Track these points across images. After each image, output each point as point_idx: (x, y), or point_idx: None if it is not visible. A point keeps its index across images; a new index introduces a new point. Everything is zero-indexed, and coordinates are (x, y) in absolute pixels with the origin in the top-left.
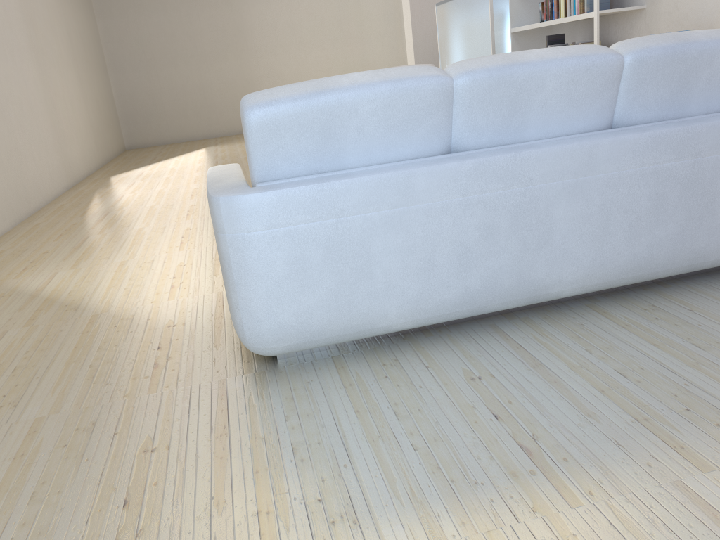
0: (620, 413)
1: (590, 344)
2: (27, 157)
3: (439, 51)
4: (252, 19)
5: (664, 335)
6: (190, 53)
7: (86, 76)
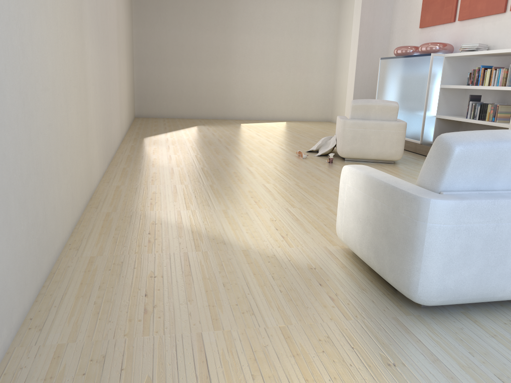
0: None
1: None
2: (113, 119)
3: (377, 89)
4: (237, 43)
5: None
6: (192, 59)
7: (128, 65)
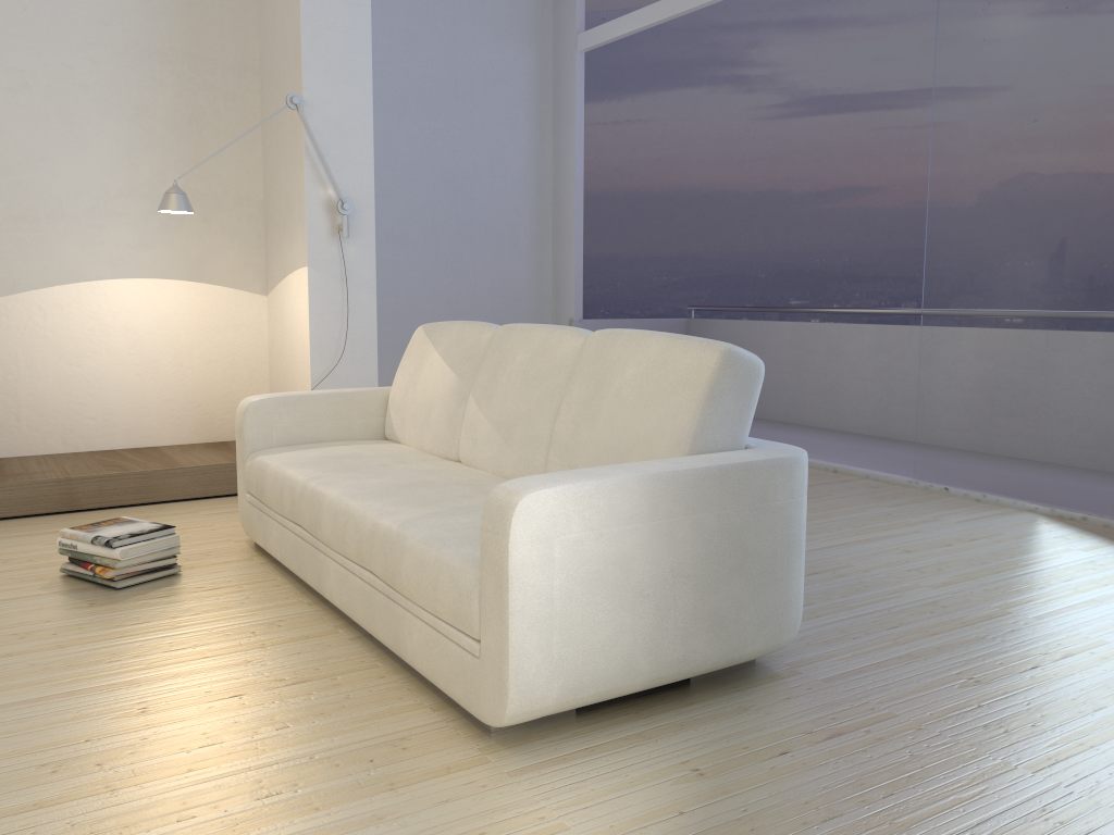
0: None
1: None
2: None
3: None
4: None
5: None
6: None
7: None
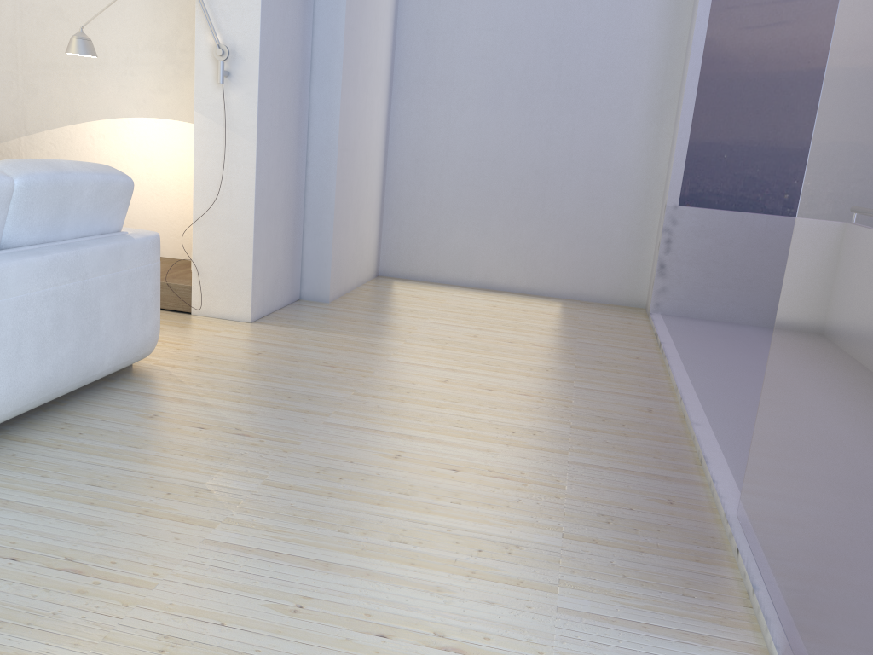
0: (123, 513)
1: (41, 470)
2: None
3: None
4: None
5: (100, 445)
6: None
7: None
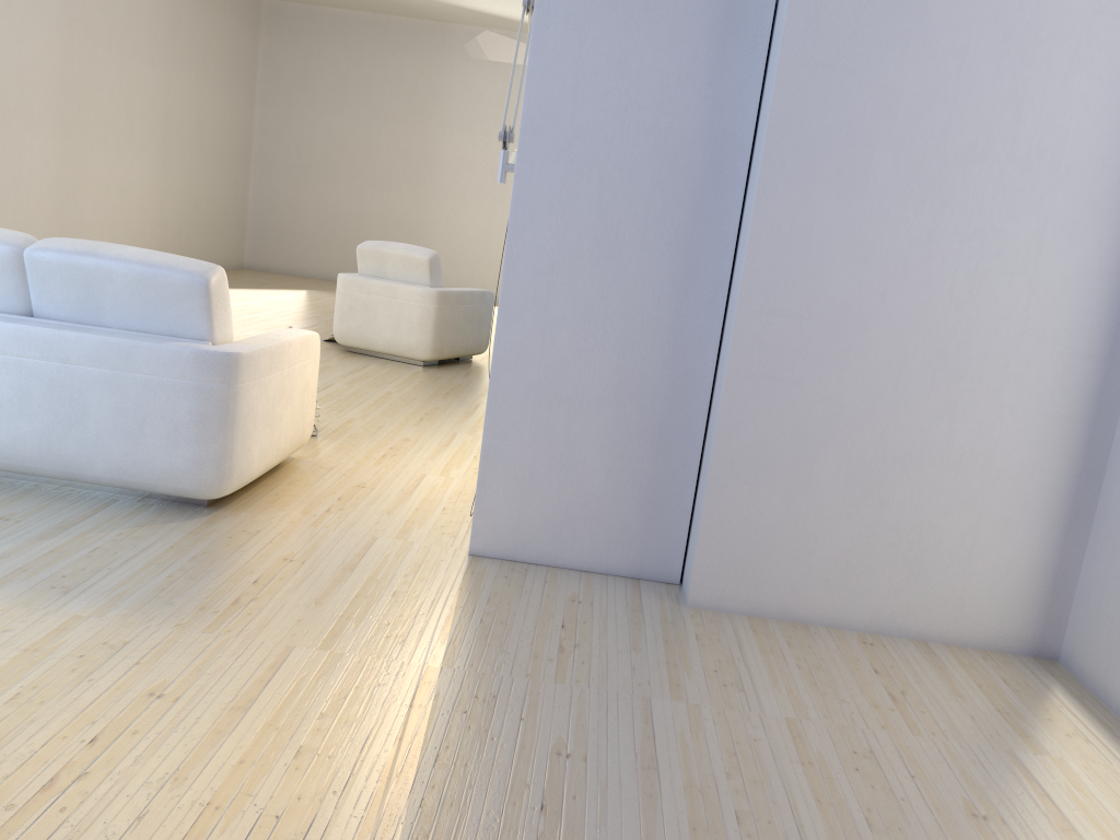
0: None
1: None
2: None
3: None
4: (446, 149)
5: None
6: (357, 171)
7: (183, 165)
